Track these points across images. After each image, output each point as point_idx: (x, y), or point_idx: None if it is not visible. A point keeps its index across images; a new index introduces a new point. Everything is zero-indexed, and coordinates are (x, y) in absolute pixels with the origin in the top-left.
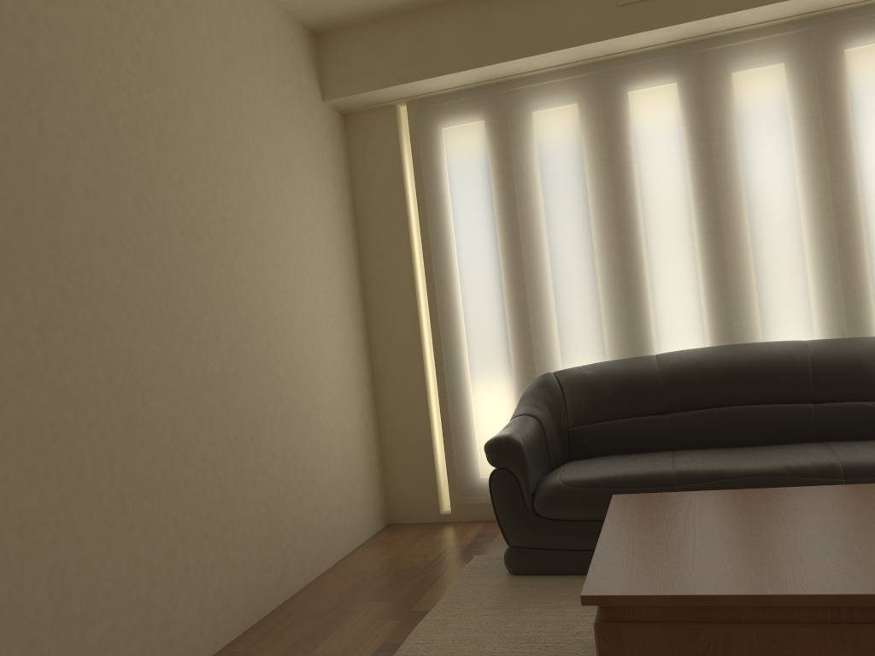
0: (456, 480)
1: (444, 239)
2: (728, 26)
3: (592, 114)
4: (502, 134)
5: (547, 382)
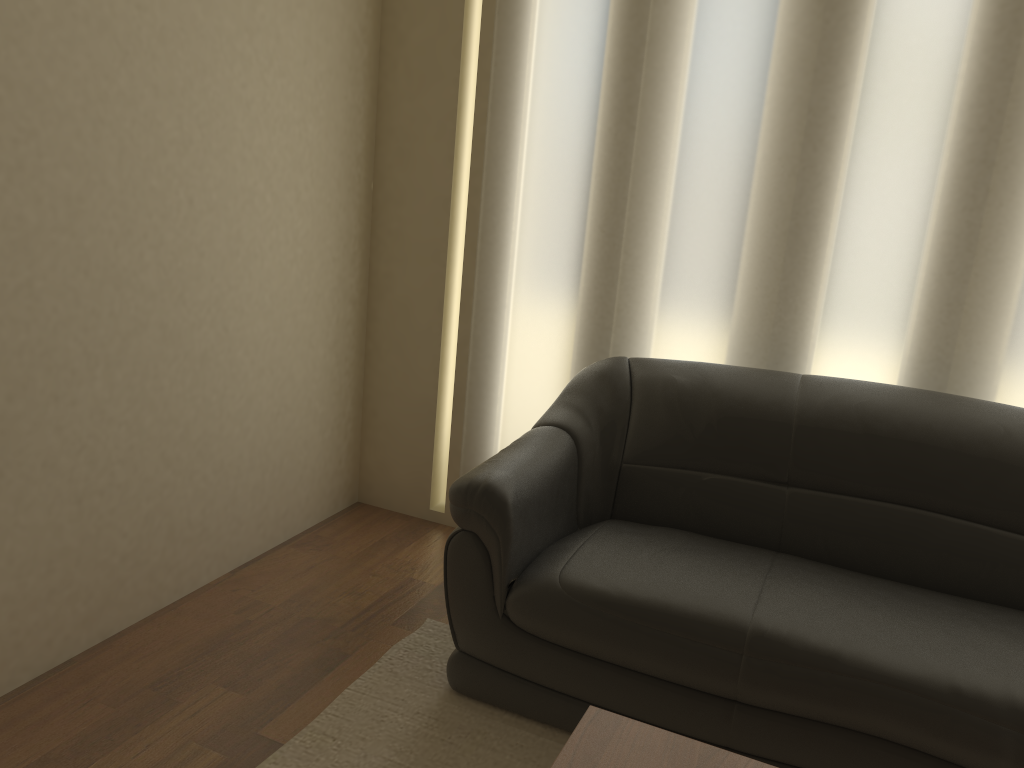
0: (459, 471)
1: (512, 90)
2: None
3: None
4: None
5: (612, 375)
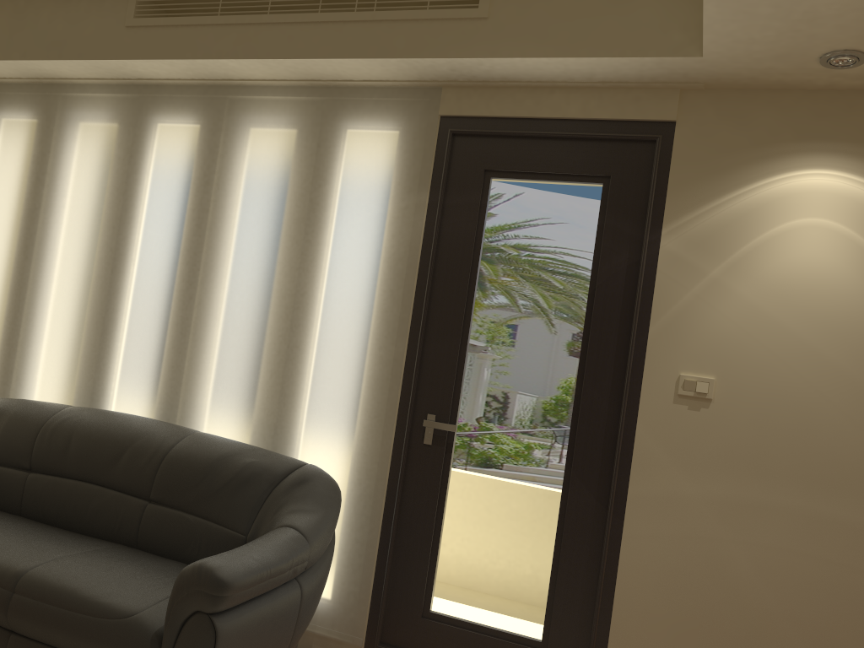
0: None
1: None
2: (236, 75)
3: (118, 137)
4: (42, 138)
5: None
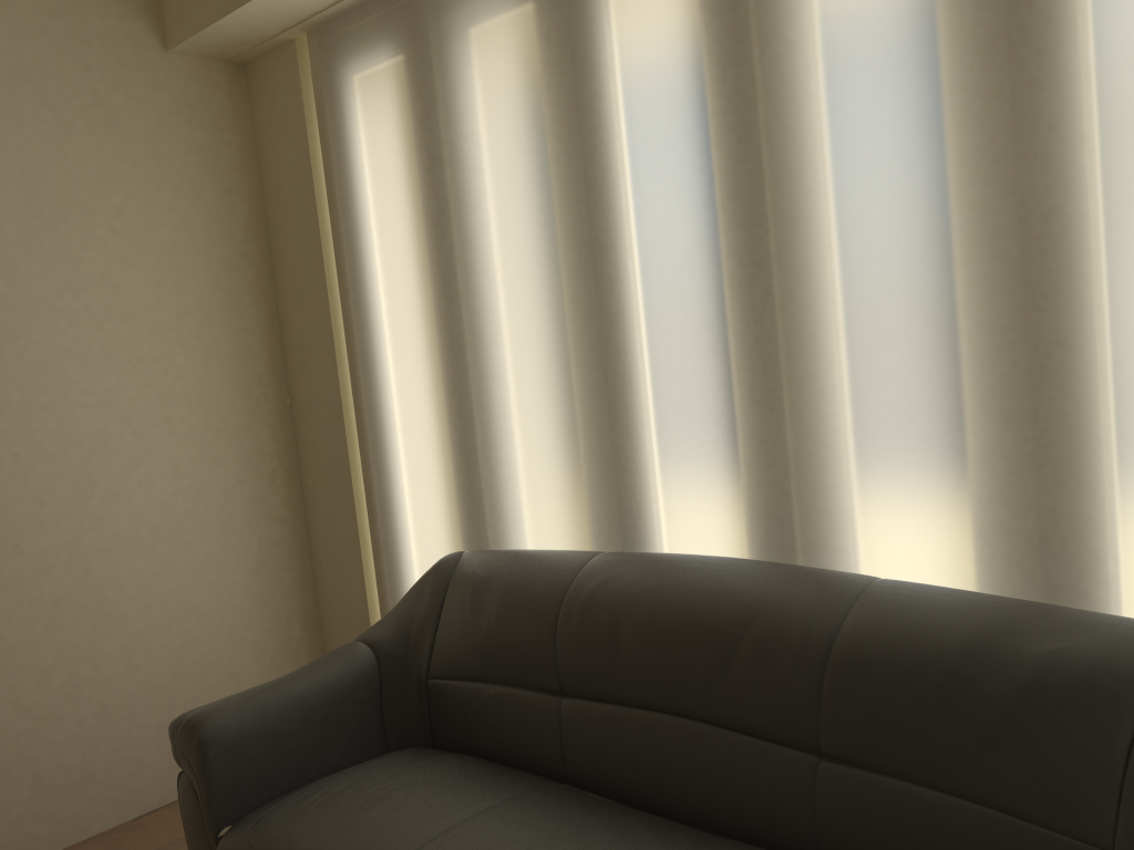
0: None
1: (360, 283)
2: None
3: (541, 24)
4: (419, 81)
5: (434, 575)
